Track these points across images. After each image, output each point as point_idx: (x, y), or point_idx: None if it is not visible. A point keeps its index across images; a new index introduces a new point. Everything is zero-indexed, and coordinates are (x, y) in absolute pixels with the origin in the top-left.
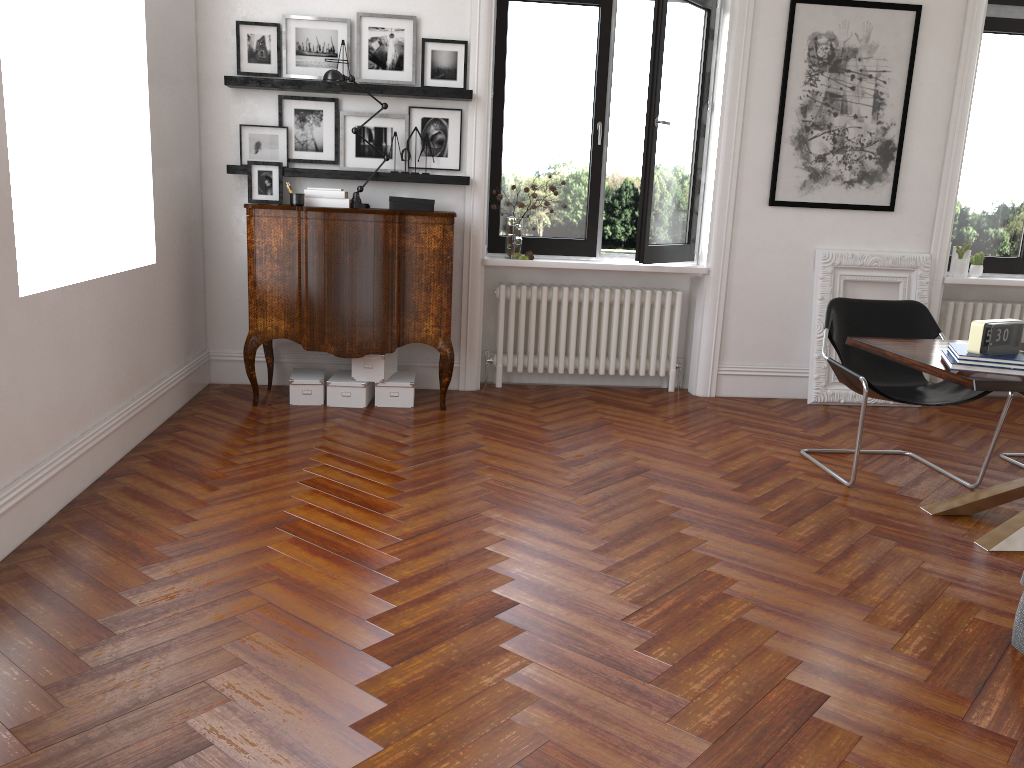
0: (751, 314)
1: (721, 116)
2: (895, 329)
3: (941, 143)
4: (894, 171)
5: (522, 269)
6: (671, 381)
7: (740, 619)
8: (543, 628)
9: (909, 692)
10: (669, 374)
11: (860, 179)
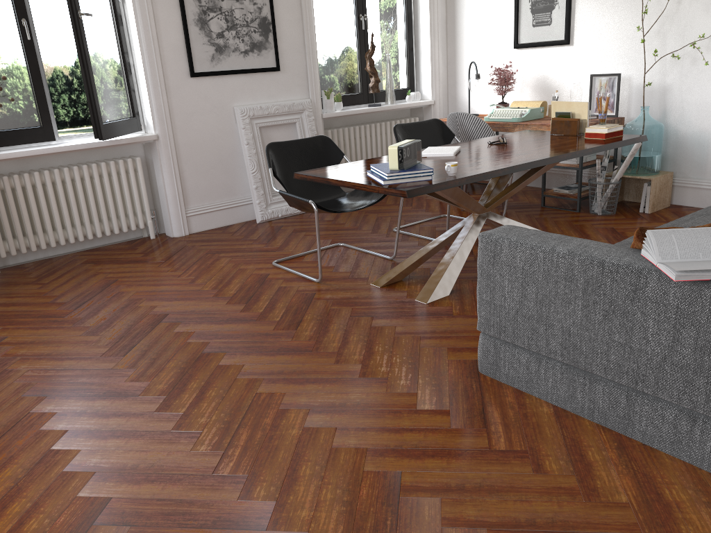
0: (199, 165)
1: (134, 6)
2: (315, 158)
3: (299, 16)
4: (273, 40)
5: None
6: (151, 230)
7: (305, 429)
8: (146, 515)
9: (447, 441)
10: (148, 225)
11: (252, 49)
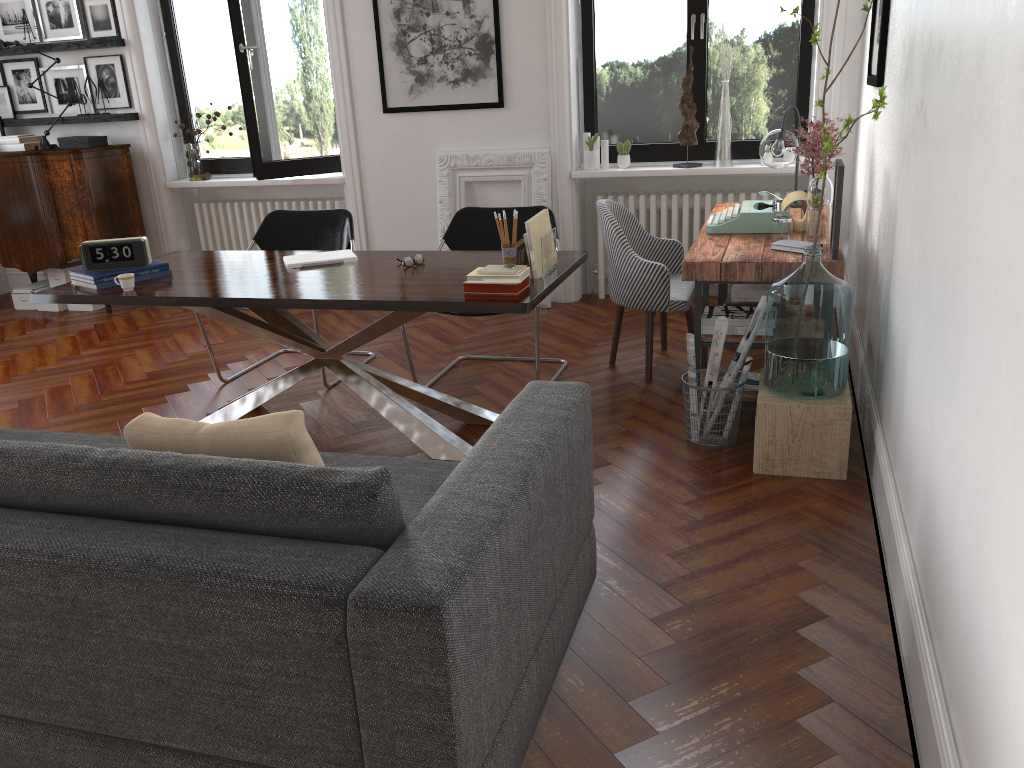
0: (391, 220)
1: (327, 31)
2: (322, 238)
3: (542, 29)
4: (497, 65)
5: (212, 188)
6: None
7: None
8: None
9: None
10: None
11: (465, 77)
